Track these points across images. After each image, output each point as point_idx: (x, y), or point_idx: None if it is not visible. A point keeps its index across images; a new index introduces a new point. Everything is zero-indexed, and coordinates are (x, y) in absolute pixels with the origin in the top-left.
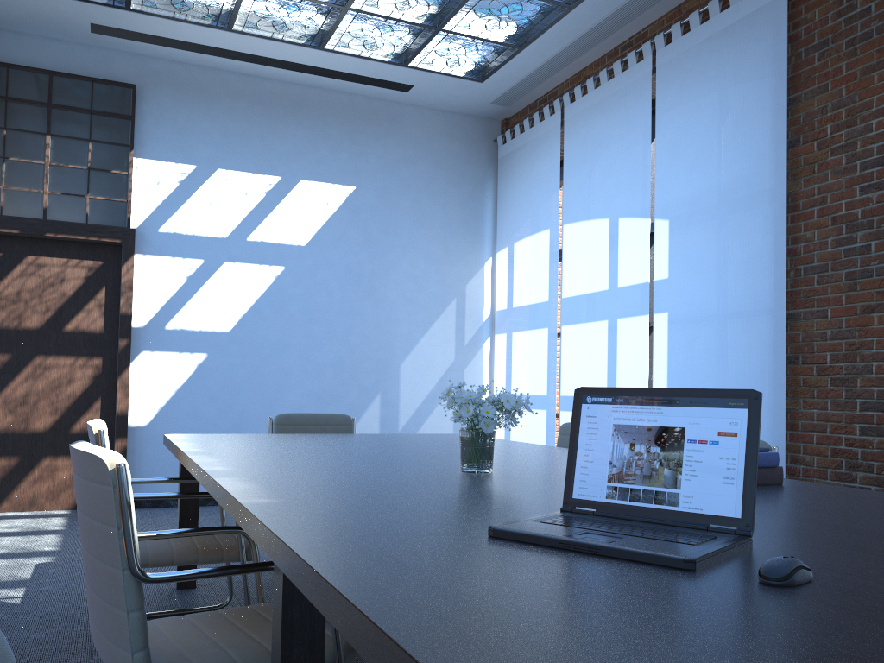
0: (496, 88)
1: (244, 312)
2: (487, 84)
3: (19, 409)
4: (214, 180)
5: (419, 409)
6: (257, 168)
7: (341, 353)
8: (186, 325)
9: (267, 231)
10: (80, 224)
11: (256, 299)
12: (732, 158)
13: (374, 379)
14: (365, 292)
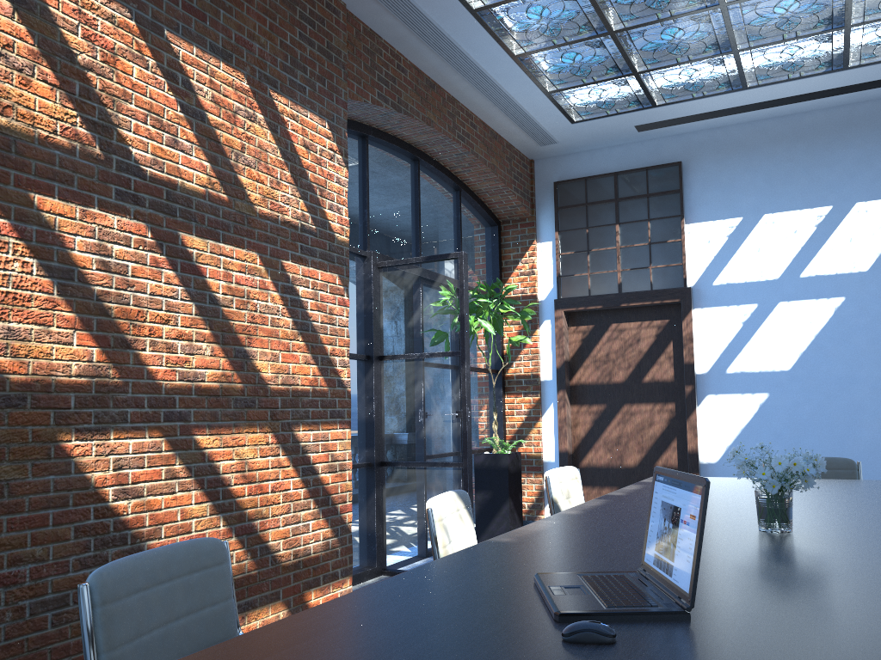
0: None
1: (803, 349)
2: None
3: (614, 448)
4: (761, 226)
5: None
6: (804, 204)
7: None
8: (745, 367)
9: (821, 264)
10: (645, 291)
11: (815, 334)
12: None
13: None
14: None
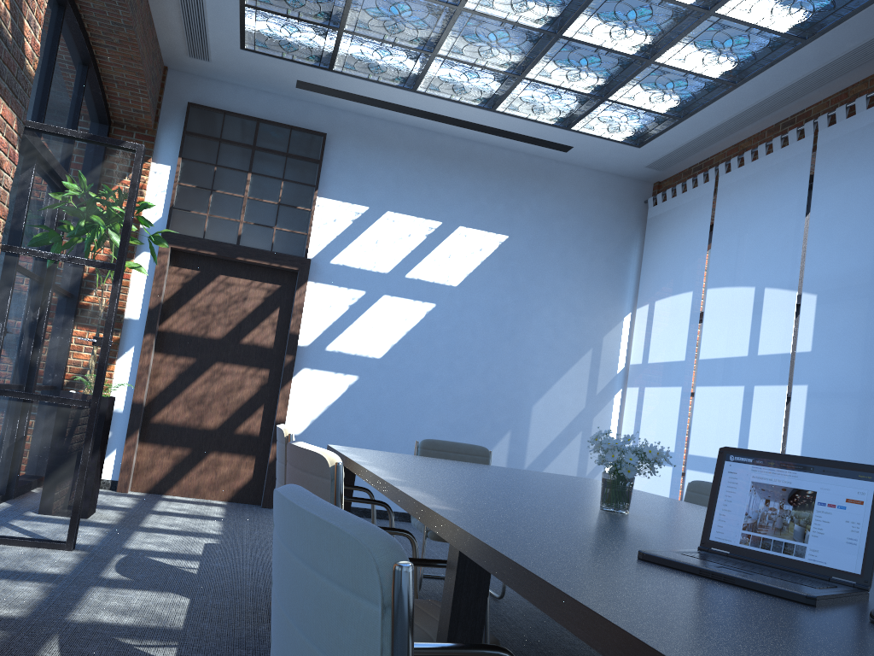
0: (653, 153)
1: (395, 342)
2: (644, 149)
3: (196, 407)
4: (383, 221)
5: (545, 450)
6: (421, 213)
7: (478, 389)
8: (344, 348)
9: (423, 270)
10: (266, 251)
11: (407, 331)
12: None
13: (506, 417)
14: (507, 334)
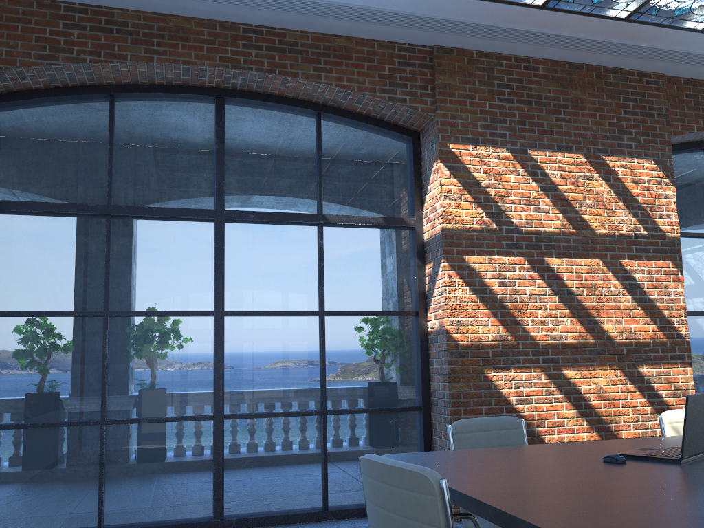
0: None
1: None
2: None
3: None
4: None
5: None
6: None
7: None
8: None
9: None
10: None
11: None
12: None
13: None
14: None
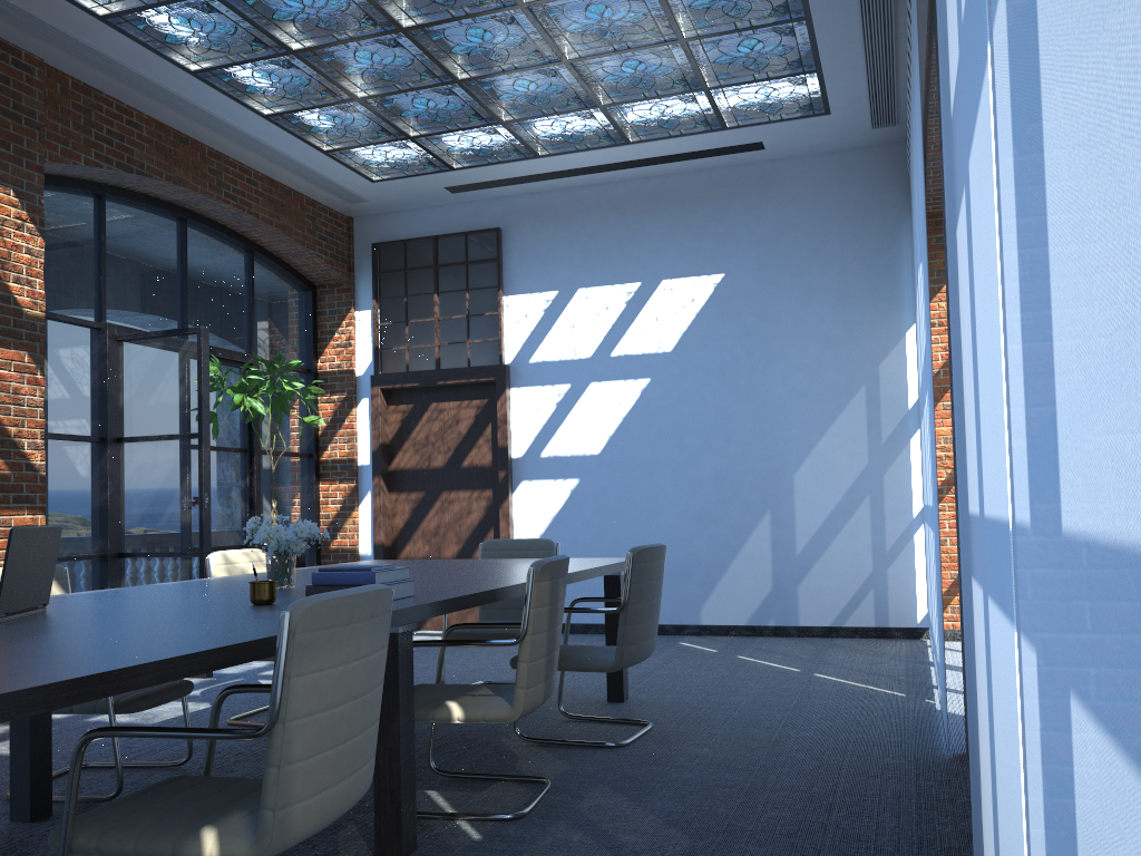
0: (855, 113)
1: (612, 432)
2: (837, 113)
3: (433, 540)
4: (575, 301)
5: (821, 528)
6: (616, 279)
7: (719, 467)
8: (559, 451)
9: (629, 343)
10: (462, 368)
11: (623, 416)
12: (920, 174)
13: (760, 494)
14: (743, 393)
